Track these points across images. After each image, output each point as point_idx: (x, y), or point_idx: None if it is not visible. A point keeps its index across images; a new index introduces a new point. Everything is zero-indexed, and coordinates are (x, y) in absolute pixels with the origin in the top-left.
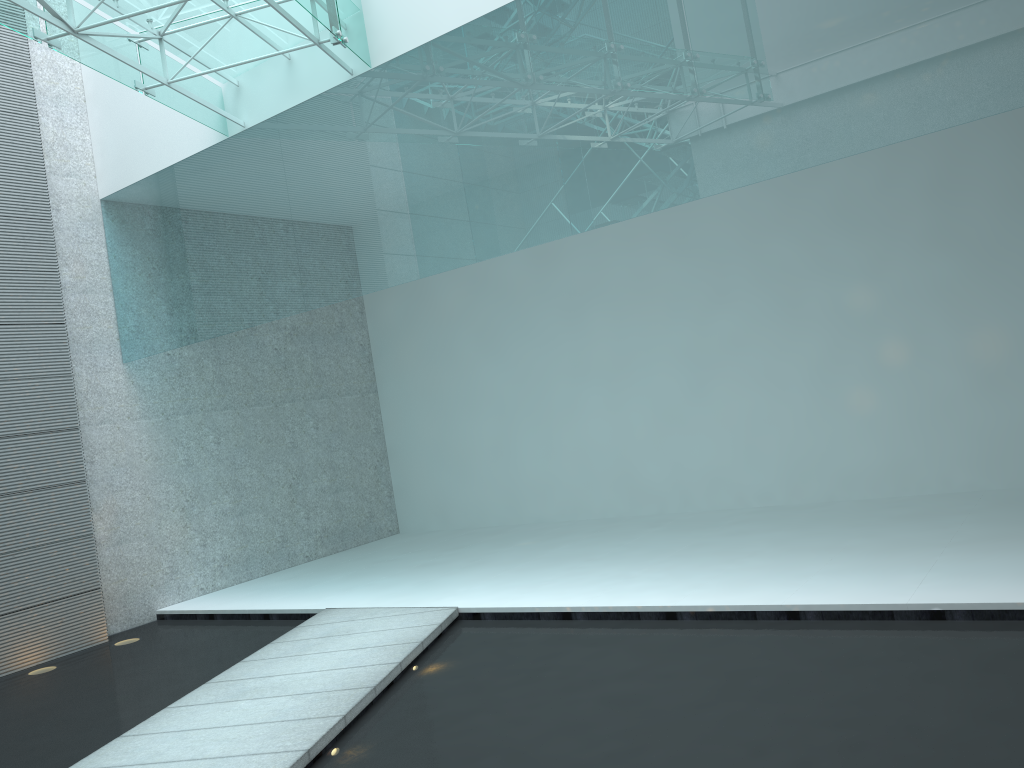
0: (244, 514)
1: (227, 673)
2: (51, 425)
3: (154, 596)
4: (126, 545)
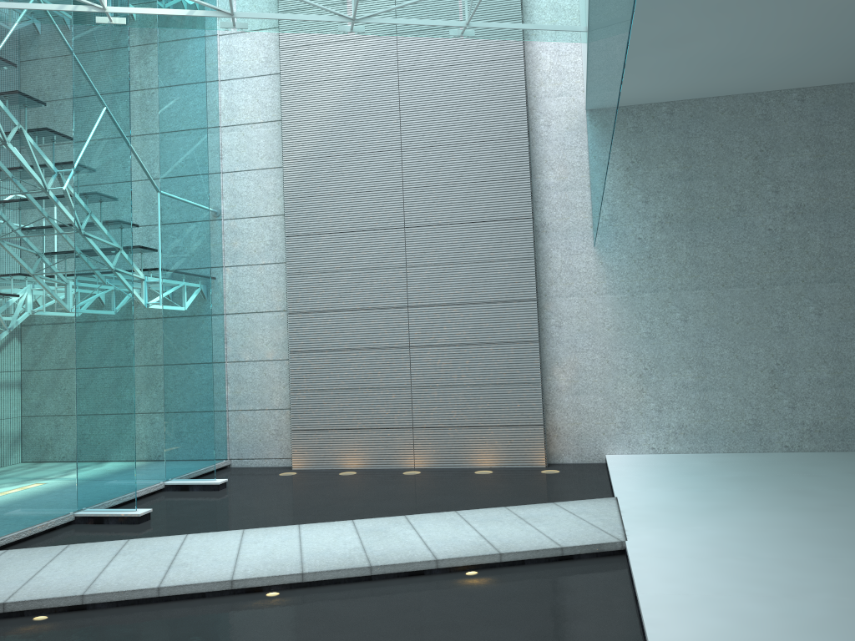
0: (708, 390)
1: (426, 515)
2: (514, 296)
3: (604, 443)
4: (583, 396)
